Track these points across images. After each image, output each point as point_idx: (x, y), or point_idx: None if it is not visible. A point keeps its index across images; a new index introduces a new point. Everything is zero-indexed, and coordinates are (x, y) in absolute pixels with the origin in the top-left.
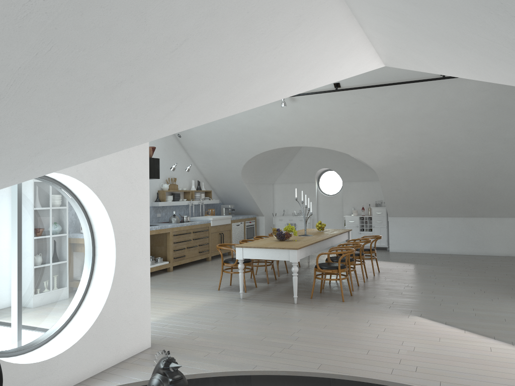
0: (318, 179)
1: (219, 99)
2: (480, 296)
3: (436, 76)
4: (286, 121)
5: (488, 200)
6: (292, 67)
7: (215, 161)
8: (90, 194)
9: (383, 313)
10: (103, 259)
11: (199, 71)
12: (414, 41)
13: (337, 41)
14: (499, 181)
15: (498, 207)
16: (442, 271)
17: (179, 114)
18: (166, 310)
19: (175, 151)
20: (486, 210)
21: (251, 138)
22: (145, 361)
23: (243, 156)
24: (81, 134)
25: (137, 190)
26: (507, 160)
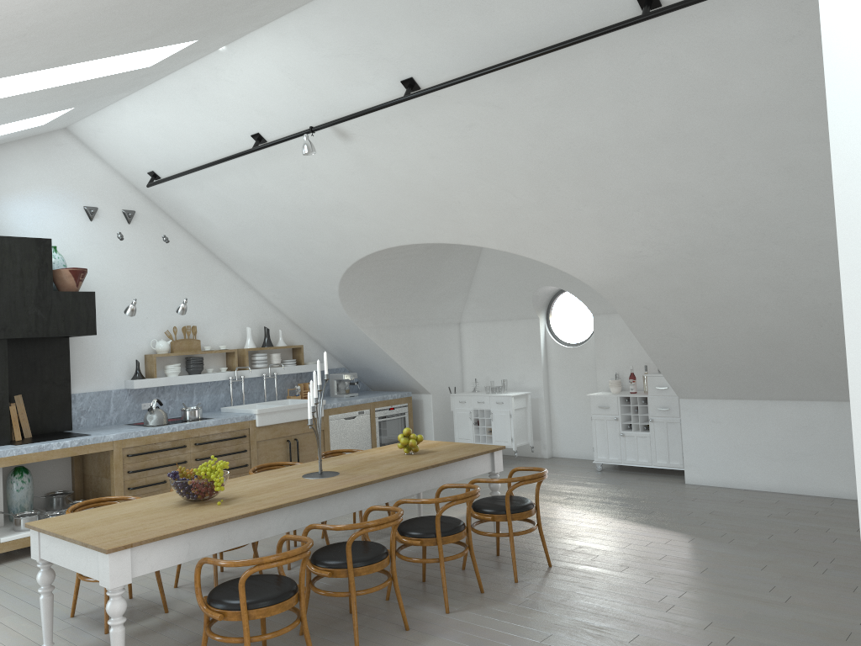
0: (546, 309)
1: None
2: None
3: (634, 16)
4: (360, 189)
5: None
6: None
7: (286, 286)
8: None
9: None
10: None
11: None
12: None
13: None
14: None
15: None
16: (727, 575)
17: None
18: None
19: (197, 270)
20: None
21: (319, 234)
22: None
23: (327, 273)
24: None
25: None
26: None
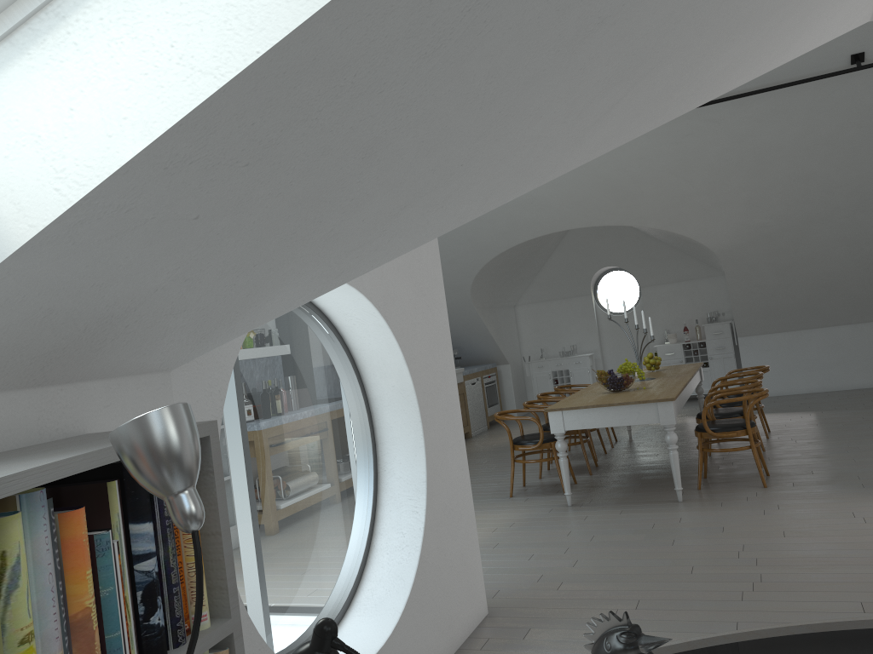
0: (594, 288)
1: (675, 83)
2: None
3: (843, 66)
4: (559, 185)
5: None
6: (791, 9)
7: None
8: (371, 321)
9: (865, 498)
10: (397, 450)
11: (699, 4)
12: None
13: None
14: None
15: None
16: None
17: (614, 117)
18: None
19: None
20: None
21: (492, 224)
22: (505, 641)
23: (476, 258)
24: (480, 161)
25: (432, 309)
26: None
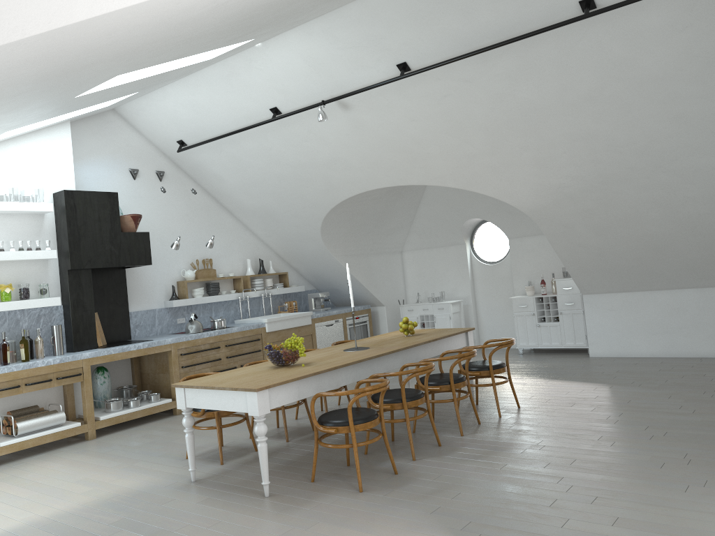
0: (470, 237)
1: None
2: (667, 475)
3: (576, 15)
4: (351, 147)
5: None
6: None
7: (278, 226)
8: None
9: (399, 532)
10: None
11: None
12: None
13: None
14: None
15: None
16: (646, 403)
17: None
18: (31, 513)
19: (209, 216)
20: None
21: (312, 183)
22: None
23: (314, 213)
24: None
25: None
26: None
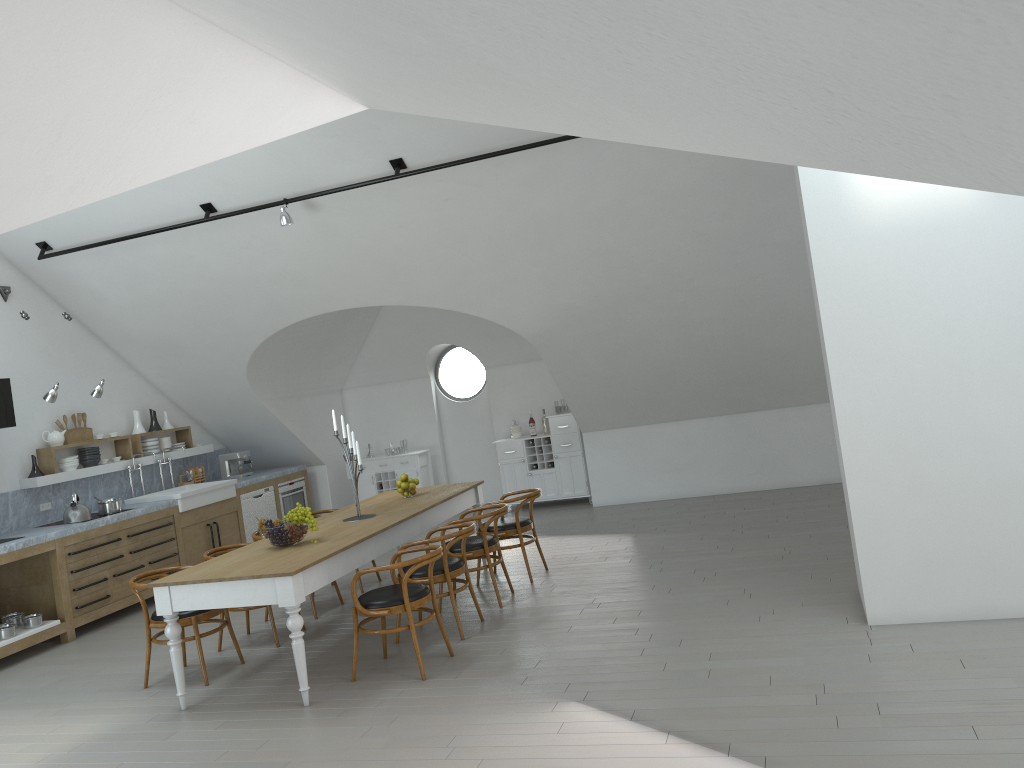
0: (435, 368)
1: None
2: (737, 610)
3: None
4: (312, 257)
5: (771, 375)
6: None
7: (181, 361)
8: None
9: (500, 706)
10: None
11: None
12: (252, 20)
13: (101, 46)
14: (783, 332)
15: (794, 385)
16: (681, 547)
17: None
18: None
19: (77, 351)
20: (771, 395)
21: (246, 303)
22: None
23: (241, 343)
24: None
25: None
26: (789, 287)
